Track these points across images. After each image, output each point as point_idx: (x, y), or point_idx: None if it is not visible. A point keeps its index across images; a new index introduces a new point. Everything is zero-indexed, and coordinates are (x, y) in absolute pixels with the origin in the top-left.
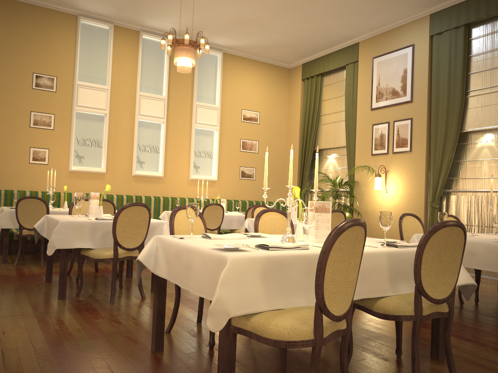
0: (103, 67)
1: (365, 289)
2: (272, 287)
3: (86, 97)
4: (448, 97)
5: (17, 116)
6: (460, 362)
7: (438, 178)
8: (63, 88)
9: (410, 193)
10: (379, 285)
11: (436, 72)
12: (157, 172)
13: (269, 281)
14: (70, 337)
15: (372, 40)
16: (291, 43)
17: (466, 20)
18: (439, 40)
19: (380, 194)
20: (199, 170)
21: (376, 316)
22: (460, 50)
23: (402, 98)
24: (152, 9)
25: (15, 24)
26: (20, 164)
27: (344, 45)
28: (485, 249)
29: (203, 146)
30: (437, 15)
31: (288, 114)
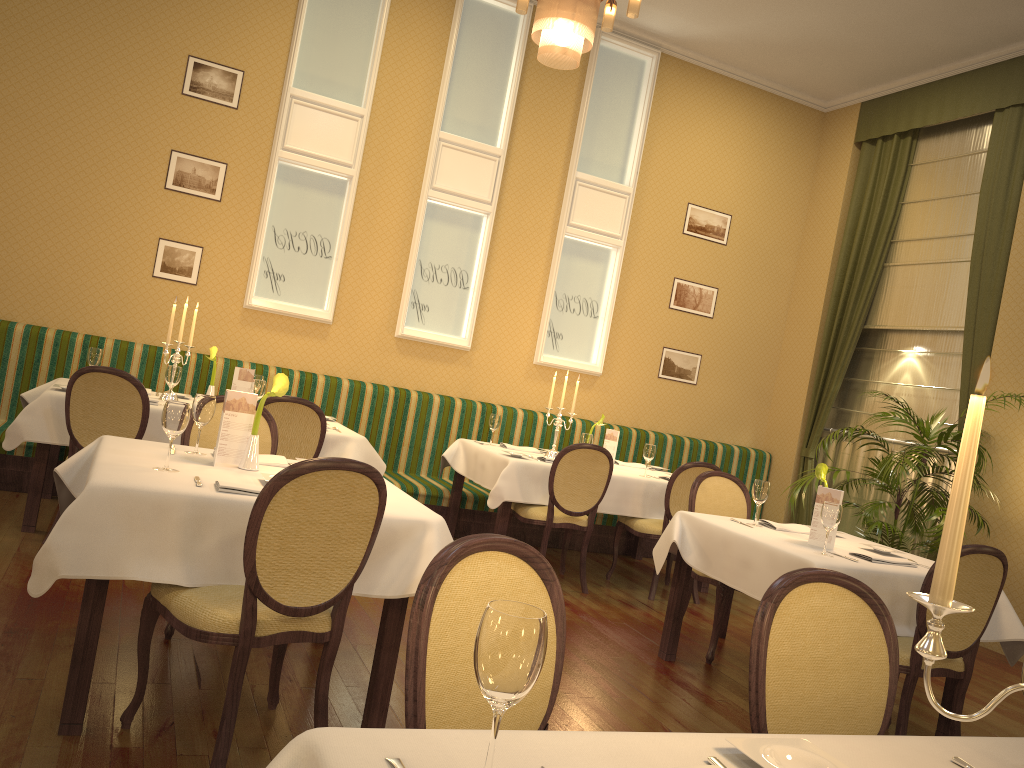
0: (359, 61)
1: None
2: None
3: (309, 130)
4: None
5: (137, 159)
6: None
7: None
8: (256, 102)
9: None
10: None
11: None
12: (456, 336)
13: None
14: None
15: None
16: (846, 40)
17: None
18: None
19: None
20: (559, 344)
21: None
22: None
23: None
24: None
25: None
26: (130, 276)
27: (997, 57)
28: None
29: (578, 285)
30: None
31: (803, 230)
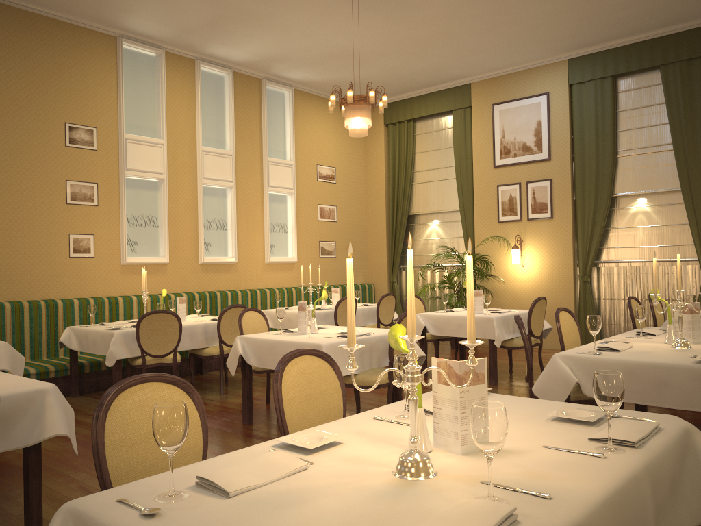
0: (152, 112)
1: None
2: None
3: (138, 156)
4: (596, 156)
5: (48, 189)
6: None
7: (589, 249)
8: (106, 144)
9: (554, 266)
10: None
11: (579, 127)
12: (228, 257)
13: None
14: None
15: (490, 82)
16: (385, 80)
17: (615, 71)
18: (581, 90)
19: (513, 269)
20: (273, 250)
21: None
22: (609, 104)
23: (537, 156)
24: (232, 34)
25: (35, 49)
26: (57, 260)
27: (449, 86)
28: None
29: (276, 217)
30: (578, 61)
31: (365, 169)
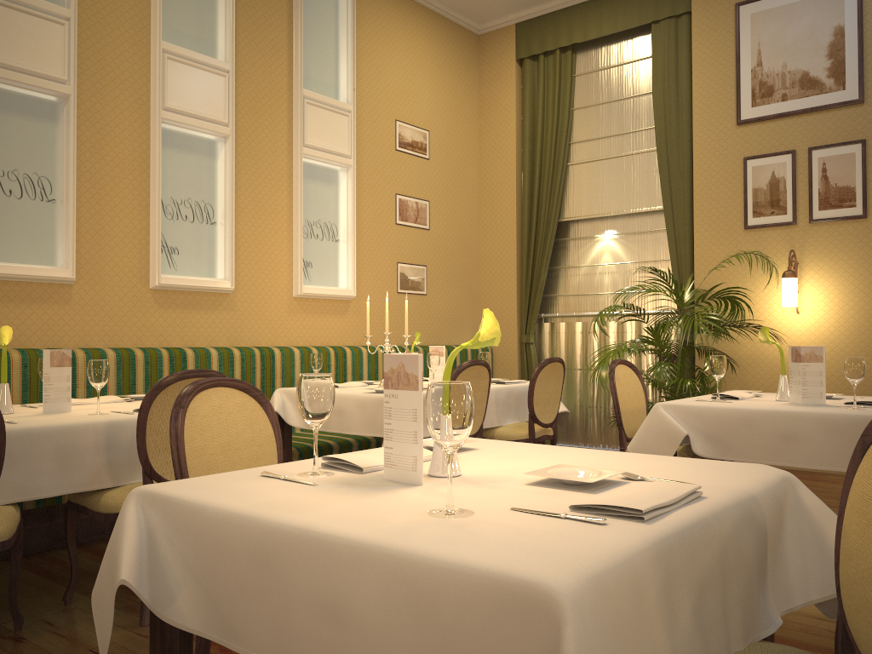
0: None
1: None
2: None
3: (2, 34)
4: None
5: None
6: None
7: None
8: None
9: (868, 311)
10: None
11: None
12: (216, 279)
13: None
14: None
15: None
16: None
17: None
18: None
19: (775, 319)
20: (310, 273)
21: None
22: None
23: (835, 95)
24: None
25: None
26: None
27: None
28: None
29: (317, 209)
30: None
31: (479, 142)
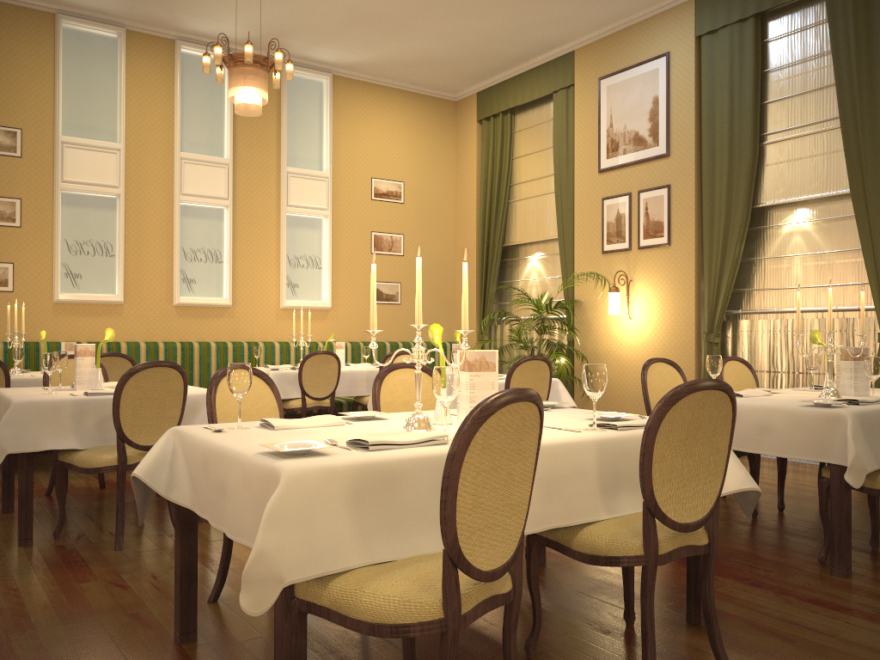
0: (109, 109)
1: (555, 511)
2: (371, 522)
3: (80, 165)
4: (730, 146)
5: None
6: (738, 628)
7: (718, 291)
8: (35, 150)
9: (670, 318)
10: (582, 502)
11: (709, 101)
12: (220, 298)
13: (366, 510)
14: (25, 622)
15: (597, 47)
16: (453, 55)
17: (758, 7)
18: (713, 43)
19: (619, 323)
20: (297, 291)
21: (577, 559)
22: (749, 61)
23: (652, 150)
24: None
25: None
26: None
27: (548, 58)
28: (786, 421)
29: (303, 247)
30: None
31: (455, 184)
